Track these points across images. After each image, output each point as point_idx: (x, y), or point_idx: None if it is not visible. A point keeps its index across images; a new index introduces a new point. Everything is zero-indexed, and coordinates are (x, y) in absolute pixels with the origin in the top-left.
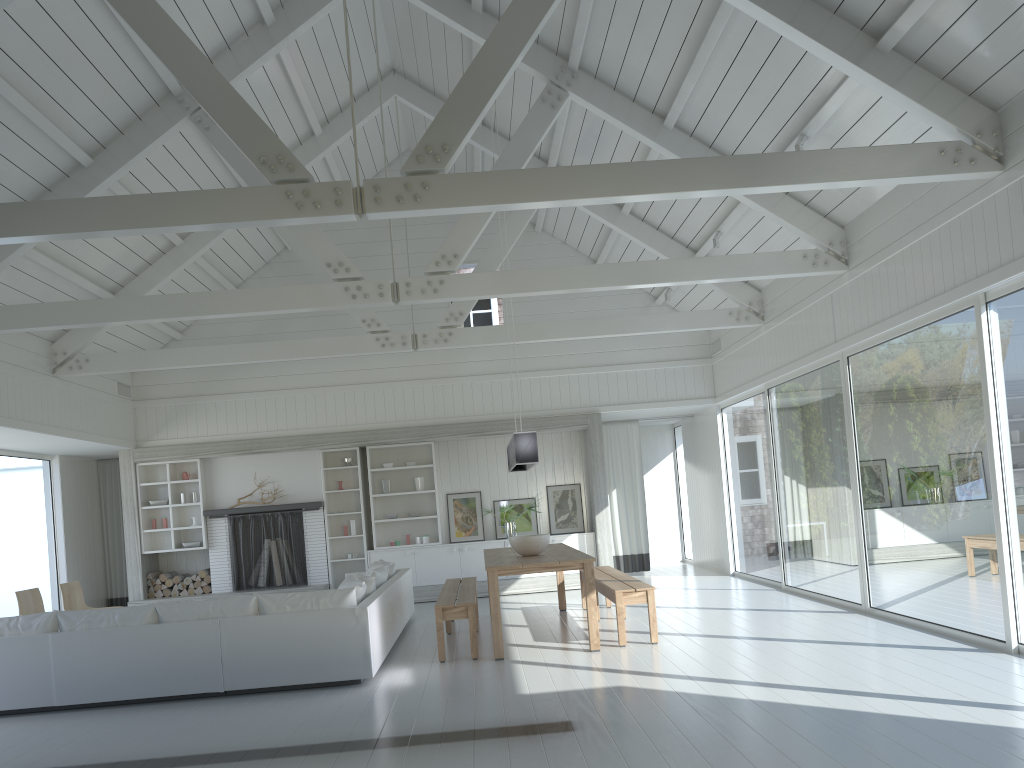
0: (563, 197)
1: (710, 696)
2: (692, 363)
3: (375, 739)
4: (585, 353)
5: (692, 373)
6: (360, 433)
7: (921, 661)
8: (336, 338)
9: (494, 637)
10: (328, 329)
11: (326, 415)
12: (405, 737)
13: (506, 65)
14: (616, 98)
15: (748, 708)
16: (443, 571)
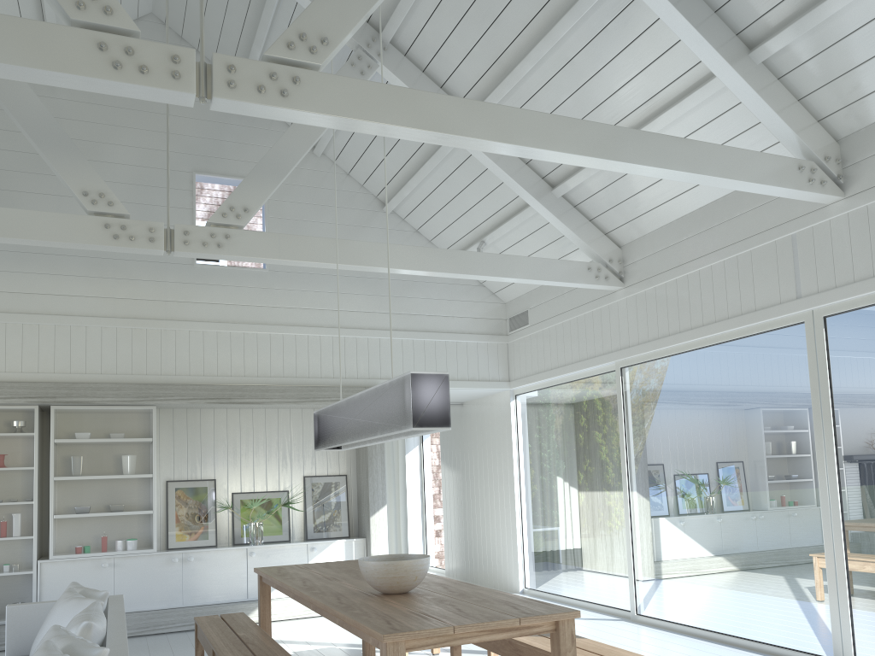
0: None
1: None
2: (487, 339)
3: None
4: (366, 312)
5: (486, 351)
6: (44, 385)
7: None
8: (33, 213)
9: None
10: None
11: None
12: None
13: None
14: None
15: None
16: (156, 591)
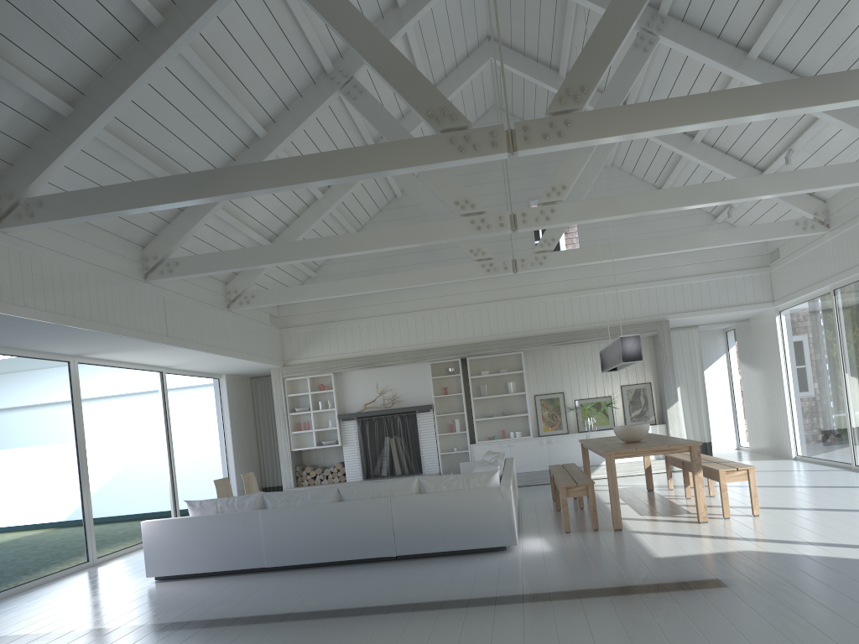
0: (690, 122)
1: (841, 558)
2: (751, 272)
3: (547, 593)
4: (653, 269)
5: (751, 281)
6: (461, 347)
7: None
8: (449, 267)
9: (613, 511)
10: (432, 261)
11: (432, 333)
12: (573, 591)
13: (635, 11)
14: (702, 37)
15: None
16: (534, 460)
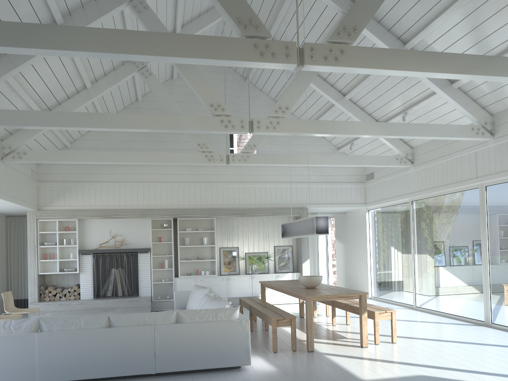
0: (423, 70)
1: None
2: (355, 185)
3: None
4: (300, 175)
5: (355, 190)
6: (175, 210)
7: None
8: (182, 153)
9: (309, 338)
10: (159, 149)
11: (155, 198)
12: None
13: None
14: (380, 28)
15: None
16: (217, 291)
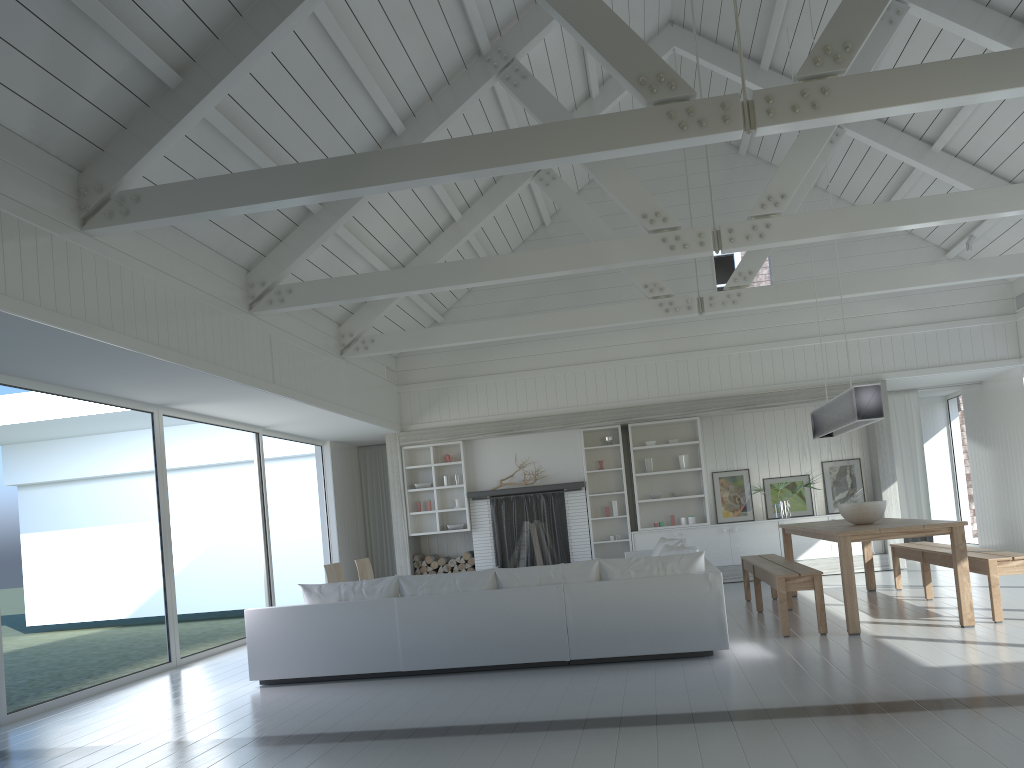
0: (990, 88)
1: None
2: (991, 321)
3: (798, 707)
4: (865, 316)
5: (991, 332)
6: (622, 410)
7: None
8: (617, 306)
9: (848, 610)
10: (587, 305)
11: (586, 393)
12: (834, 706)
13: None
14: (966, 5)
15: None
16: (712, 553)
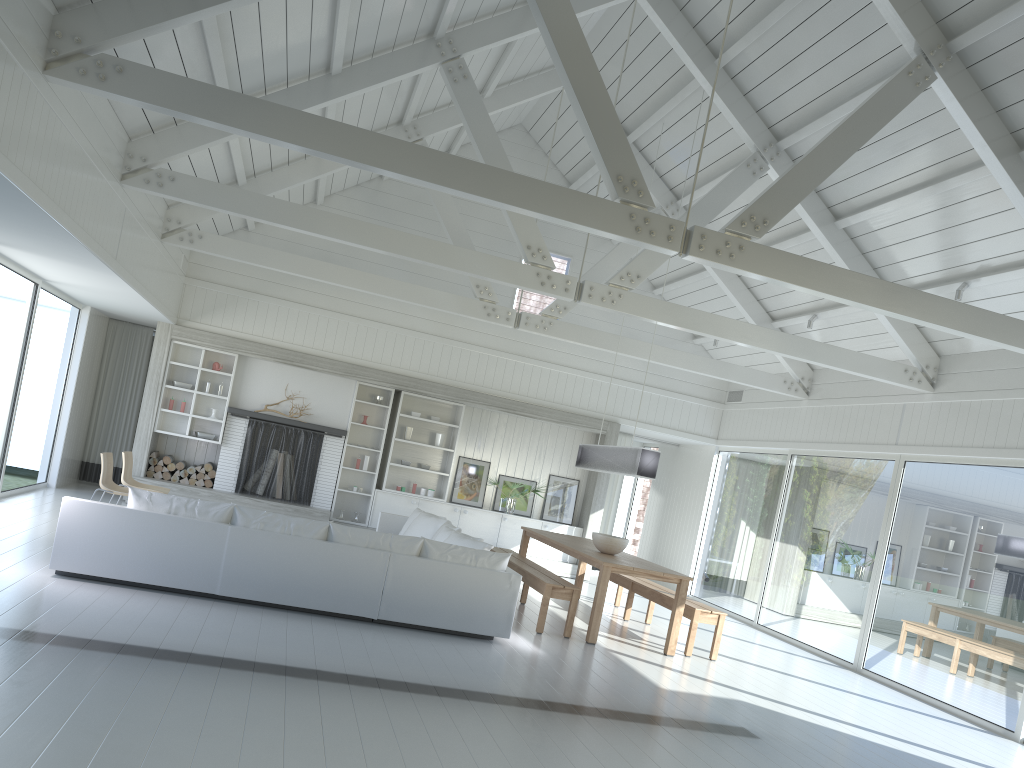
0: (840, 295)
1: (830, 729)
2: (707, 404)
3: (594, 708)
4: (621, 366)
5: (705, 412)
6: (402, 377)
7: (957, 733)
8: (448, 294)
9: (593, 624)
10: (398, 269)
11: (373, 350)
12: (619, 712)
13: (830, 169)
14: None
15: (875, 748)
16: None
